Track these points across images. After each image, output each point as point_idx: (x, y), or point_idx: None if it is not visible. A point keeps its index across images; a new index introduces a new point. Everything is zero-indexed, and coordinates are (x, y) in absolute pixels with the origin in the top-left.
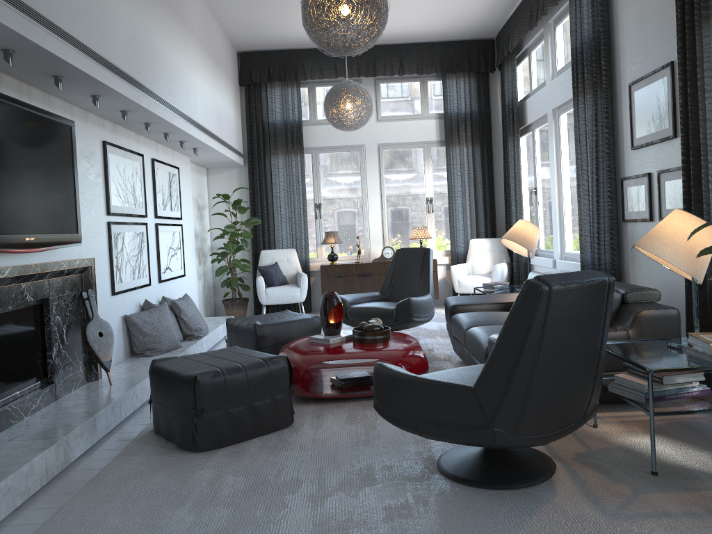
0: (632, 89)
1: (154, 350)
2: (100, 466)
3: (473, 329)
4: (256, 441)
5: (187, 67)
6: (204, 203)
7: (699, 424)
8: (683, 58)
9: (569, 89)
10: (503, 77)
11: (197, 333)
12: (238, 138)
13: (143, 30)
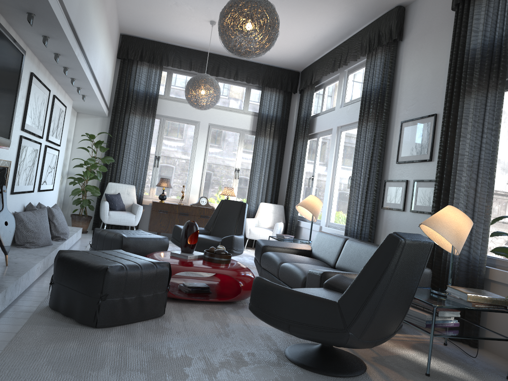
0: (403, 125)
1: (32, 243)
2: (14, 331)
3: (288, 264)
4: (139, 325)
5: (99, 34)
6: (71, 138)
7: (436, 346)
8: (448, 113)
9: (354, 116)
10: (302, 98)
11: (62, 236)
12: (109, 95)
13: None
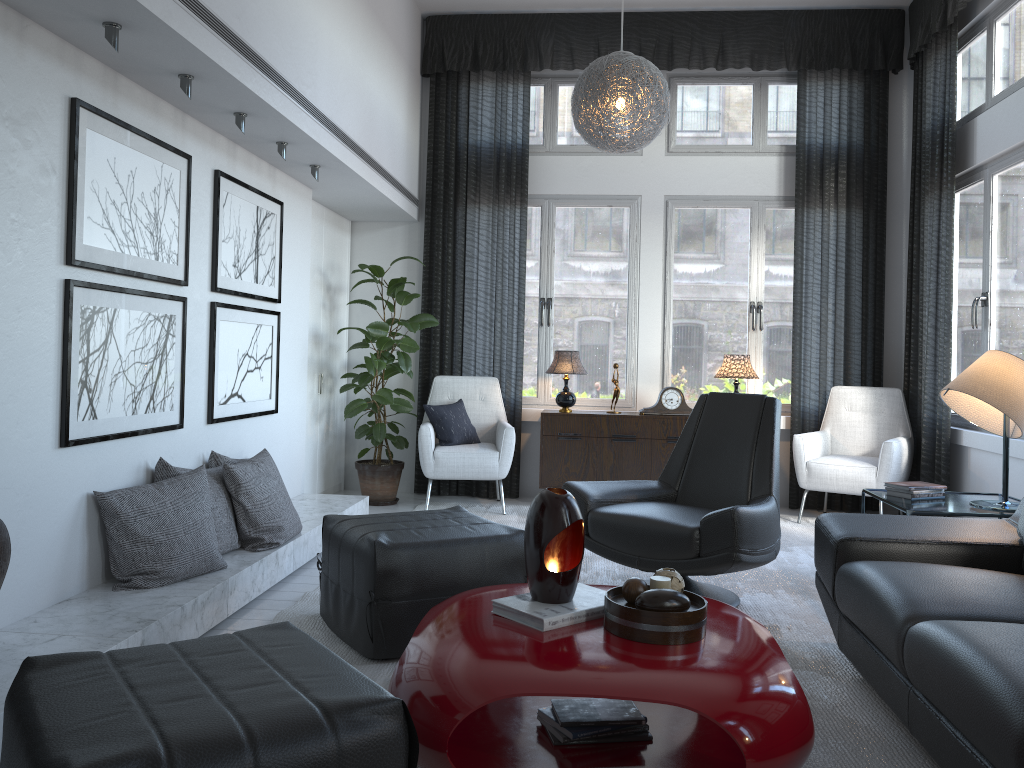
0: None
1: (153, 574)
2: None
3: (940, 634)
4: None
5: None
6: (341, 282)
7: None
8: None
9: None
10: (920, 79)
11: (270, 536)
12: (409, 167)
13: None
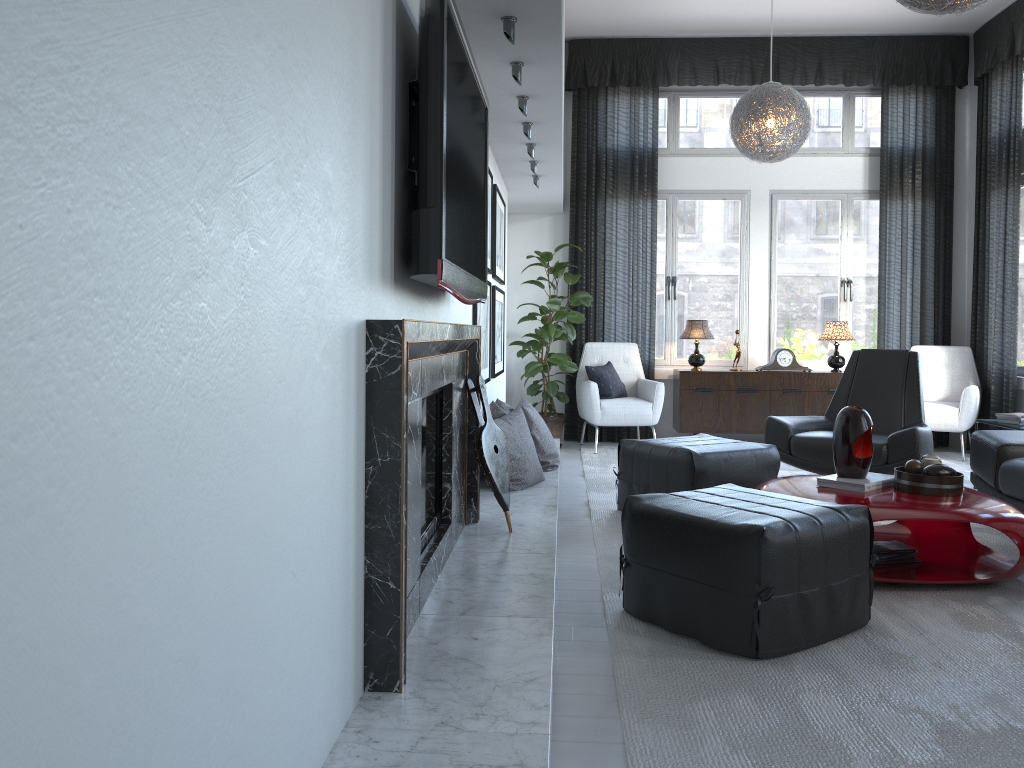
0: None
1: (516, 481)
2: (605, 671)
3: None
4: (837, 649)
5: None
6: None
7: None
8: None
9: None
10: (985, 95)
11: (552, 460)
12: None
13: None
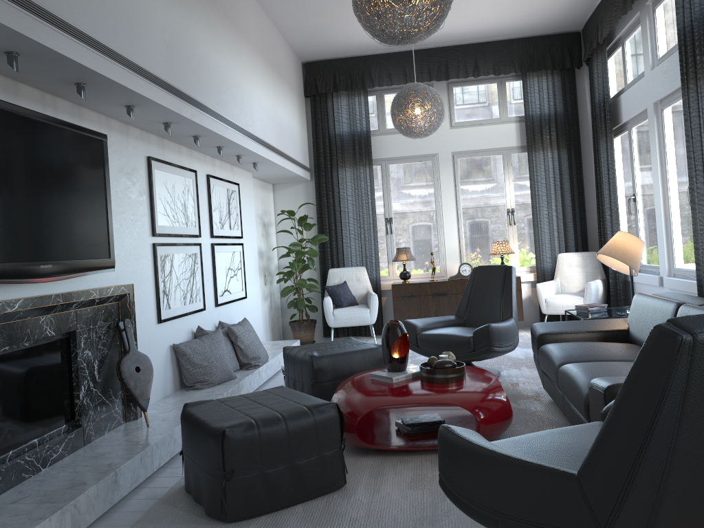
0: None
1: (204, 382)
2: None
3: (567, 368)
4: (298, 510)
5: (241, 75)
6: (270, 220)
7: None
8: None
9: (675, 77)
10: (591, 72)
11: (254, 361)
12: (303, 151)
13: (186, 35)
